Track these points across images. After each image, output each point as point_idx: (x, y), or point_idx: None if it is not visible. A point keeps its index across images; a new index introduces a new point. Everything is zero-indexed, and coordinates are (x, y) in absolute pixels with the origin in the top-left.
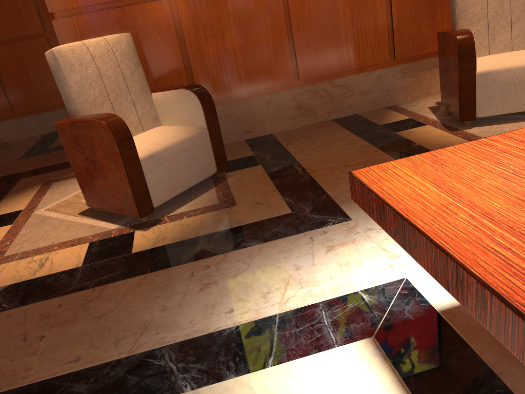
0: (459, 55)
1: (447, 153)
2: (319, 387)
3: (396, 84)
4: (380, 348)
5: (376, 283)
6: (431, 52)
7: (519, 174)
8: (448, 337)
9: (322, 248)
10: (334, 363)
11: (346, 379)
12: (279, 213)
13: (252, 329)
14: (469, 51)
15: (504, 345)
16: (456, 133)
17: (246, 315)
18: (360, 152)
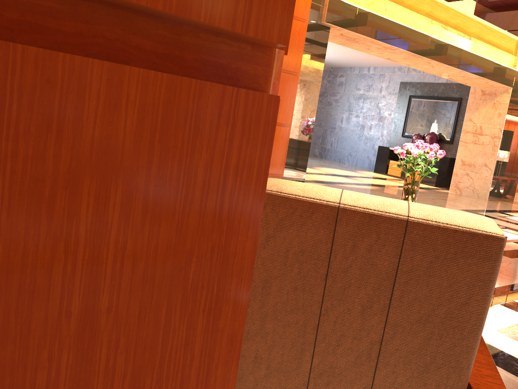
0: None
1: None
2: None
3: None
4: None
5: None
6: None
7: None
8: None
9: None
10: None
11: None
12: None
13: None
14: None
15: None
16: None
17: None
18: None
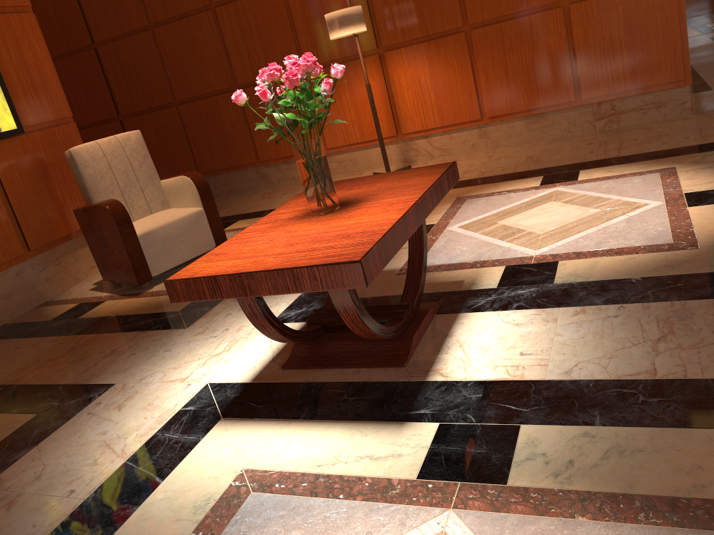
0: (116, 222)
1: (219, 250)
2: (215, 459)
3: (40, 278)
4: (234, 418)
5: (189, 397)
6: (66, 235)
7: (274, 239)
8: (270, 387)
9: (111, 411)
10: (211, 444)
11: (230, 443)
12: (21, 422)
13: (113, 482)
14: (124, 216)
15: (333, 288)
16: (143, 295)
17: (93, 482)
18: (57, 345)
